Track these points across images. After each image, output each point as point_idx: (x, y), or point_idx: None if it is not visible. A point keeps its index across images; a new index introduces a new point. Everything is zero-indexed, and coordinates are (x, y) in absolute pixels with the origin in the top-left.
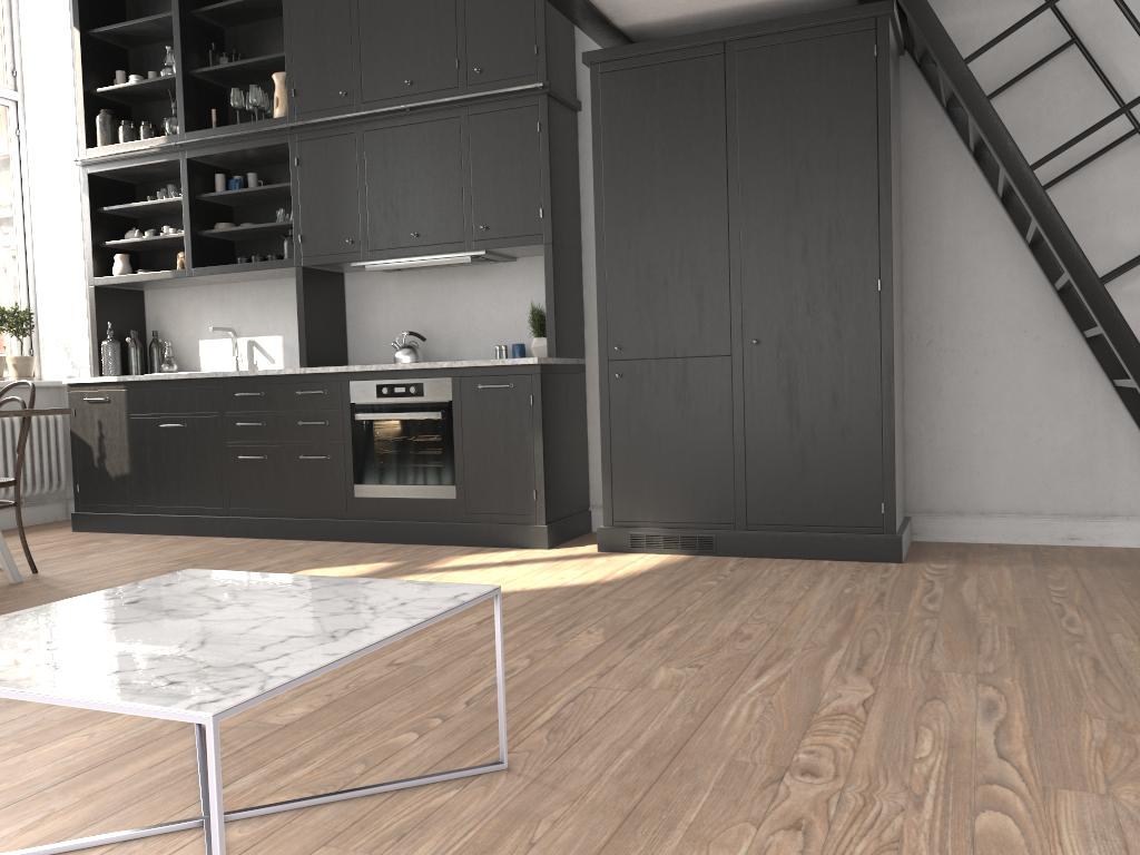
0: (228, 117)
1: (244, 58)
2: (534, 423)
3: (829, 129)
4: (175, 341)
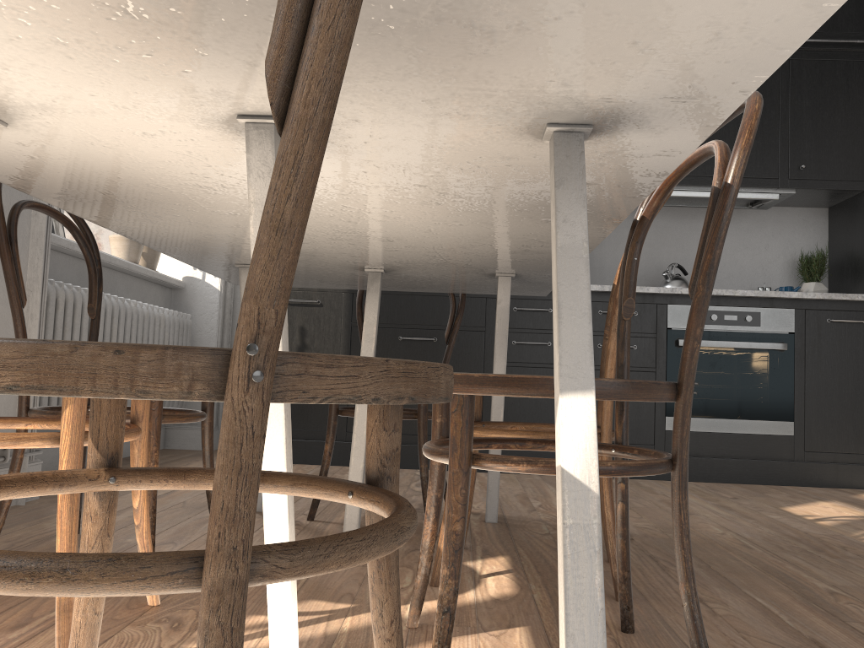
0: None
1: None
2: None
3: None
4: None
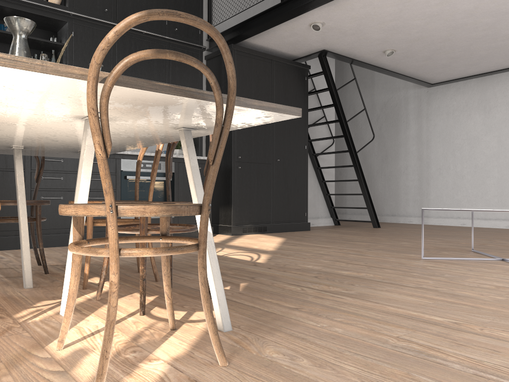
0: None
1: None
2: None
3: (295, 97)
4: None
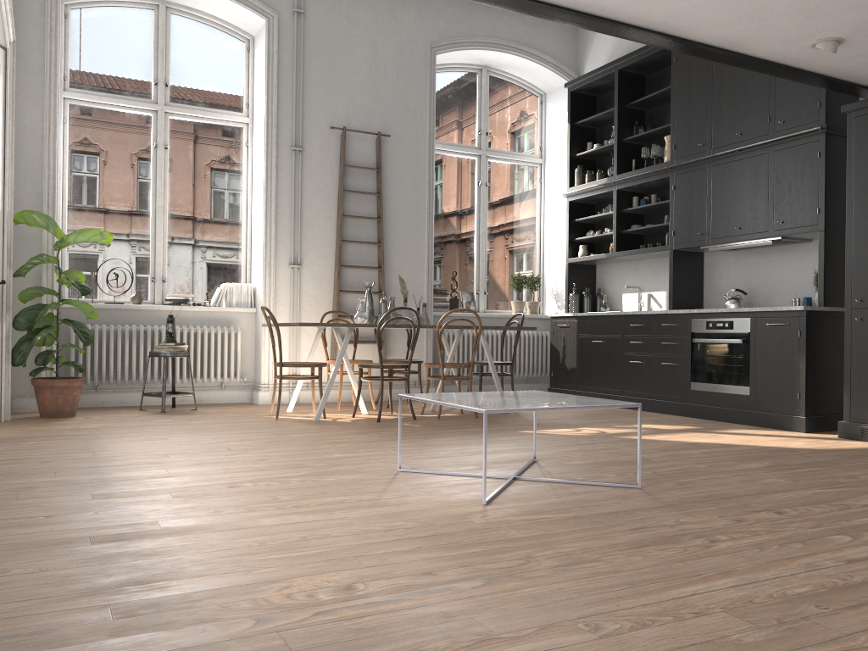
0: (644, 162)
1: (652, 127)
2: (800, 349)
3: None
4: (609, 294)
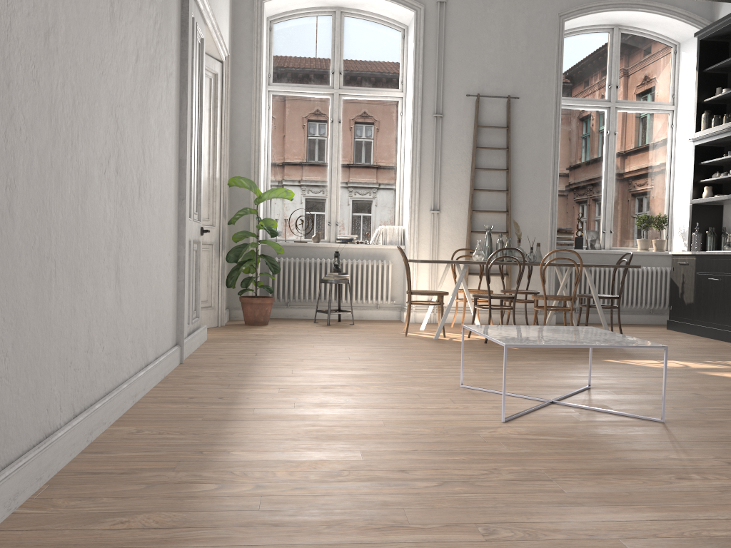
0: None
1: None
2: None
3: None
4: None
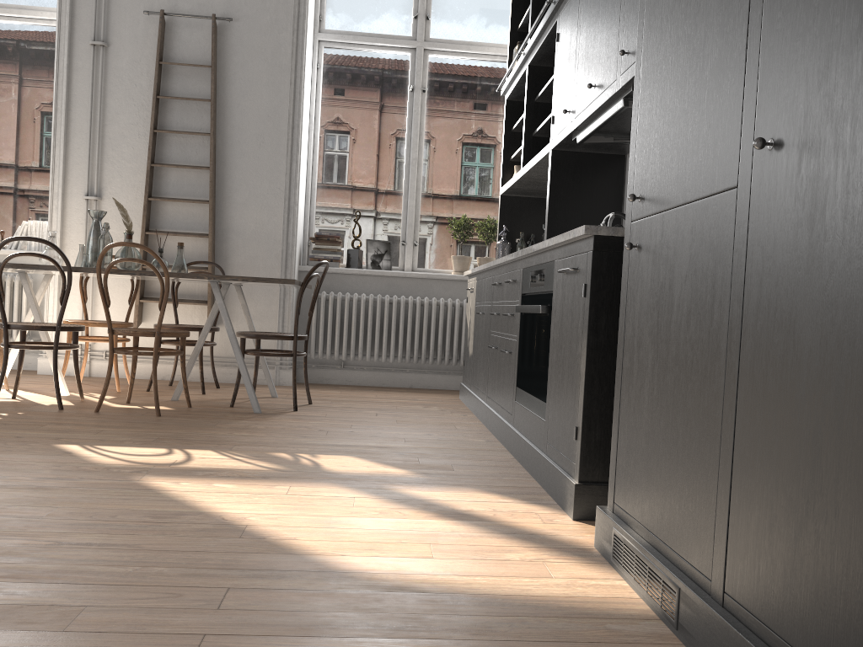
0: None
1: None
2: (584, 326)
3: None
4: None
